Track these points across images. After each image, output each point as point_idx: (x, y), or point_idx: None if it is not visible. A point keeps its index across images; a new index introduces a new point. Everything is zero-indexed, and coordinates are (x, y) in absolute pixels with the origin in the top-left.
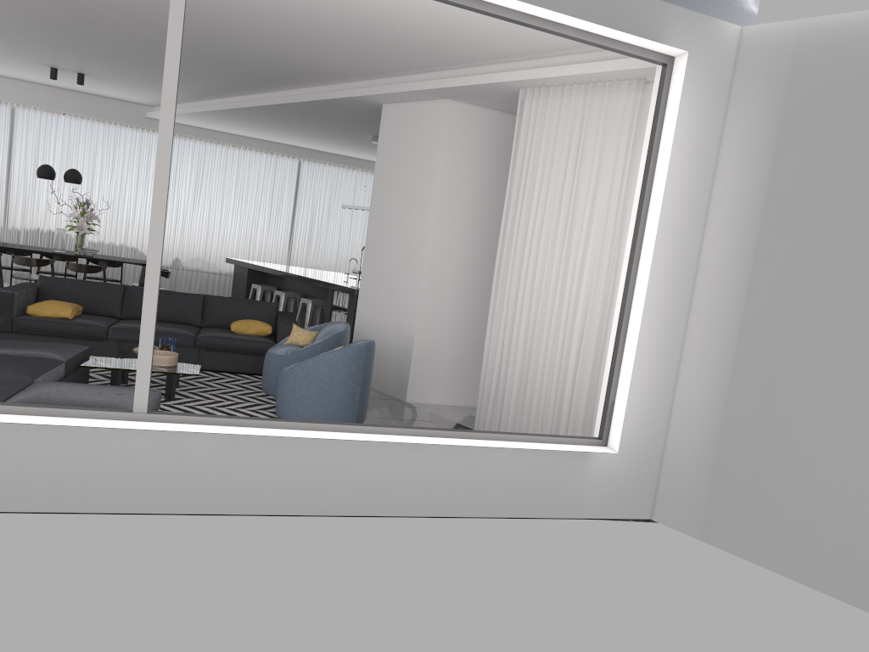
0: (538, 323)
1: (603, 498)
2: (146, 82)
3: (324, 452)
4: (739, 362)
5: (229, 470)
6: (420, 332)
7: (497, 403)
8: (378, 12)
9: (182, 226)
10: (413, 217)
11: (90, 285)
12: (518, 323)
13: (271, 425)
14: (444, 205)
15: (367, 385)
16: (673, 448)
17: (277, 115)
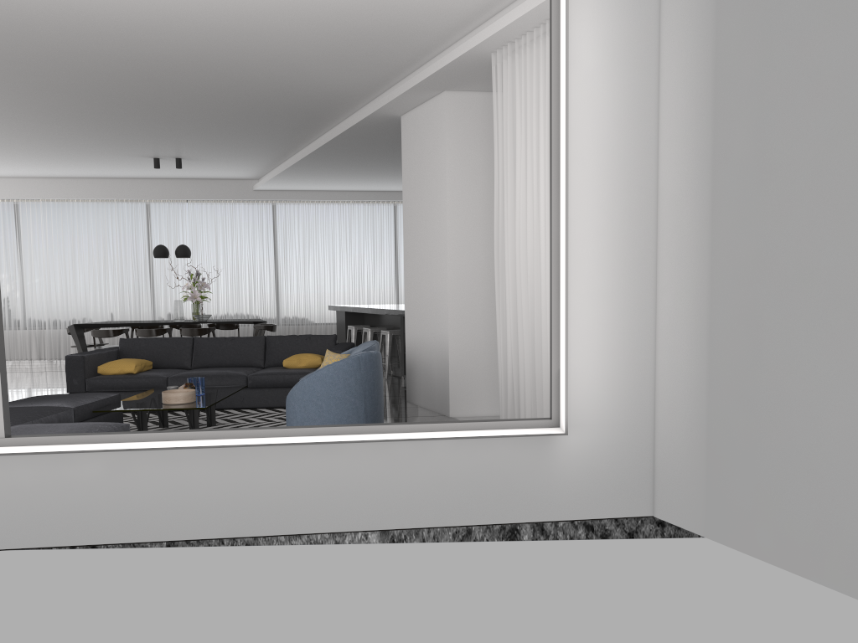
0: (536, 304)
1: (582, 494)
2: (228, 154)
3: (224, 466)
4: (715, 299)
5: (122, 494)
6: (454, 340)
7: (514, 402)
8: (310, 2)
9: (297, 284)
10: (434, 222)
11: (162, 341)
12: (521, 309)
13: (140, 438)
14: (459, 203)
15: (374, 398)
16: (663, 423)
17: (338, 158)
